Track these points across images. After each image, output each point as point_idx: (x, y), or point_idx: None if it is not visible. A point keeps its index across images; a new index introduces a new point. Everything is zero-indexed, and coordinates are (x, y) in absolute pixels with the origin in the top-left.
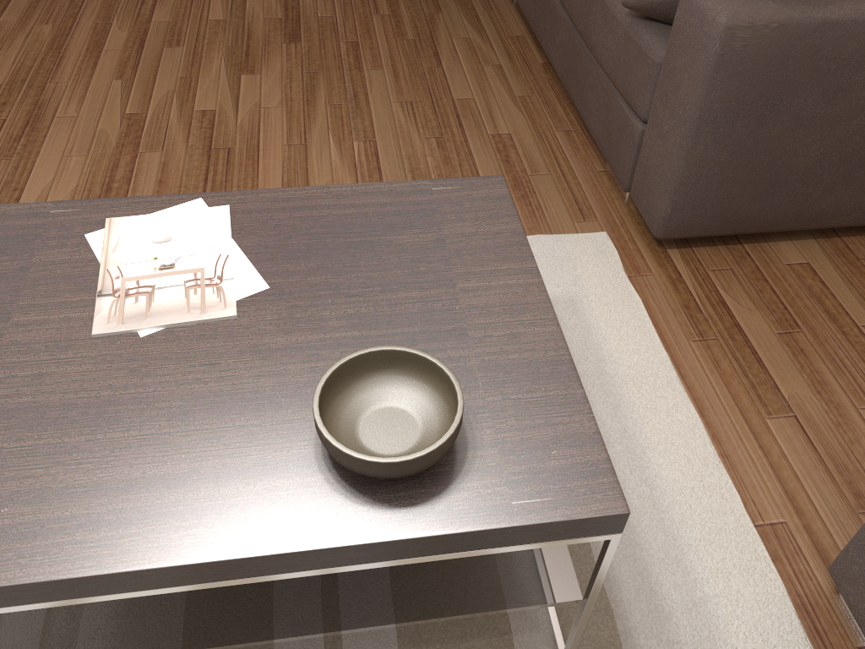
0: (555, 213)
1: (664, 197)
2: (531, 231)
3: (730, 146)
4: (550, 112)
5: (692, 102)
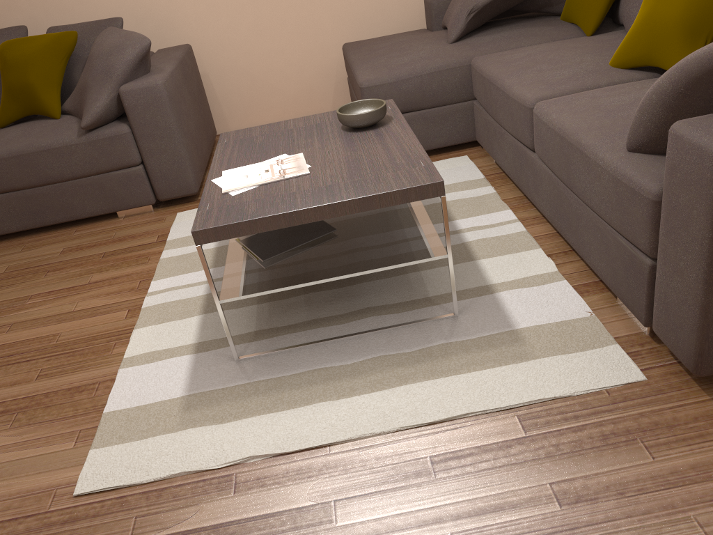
0: (153, 227)
1: (188, 170)
2: (165, 232)
3: (186, 135)
4: (51, 238)
5: (172, 121)
